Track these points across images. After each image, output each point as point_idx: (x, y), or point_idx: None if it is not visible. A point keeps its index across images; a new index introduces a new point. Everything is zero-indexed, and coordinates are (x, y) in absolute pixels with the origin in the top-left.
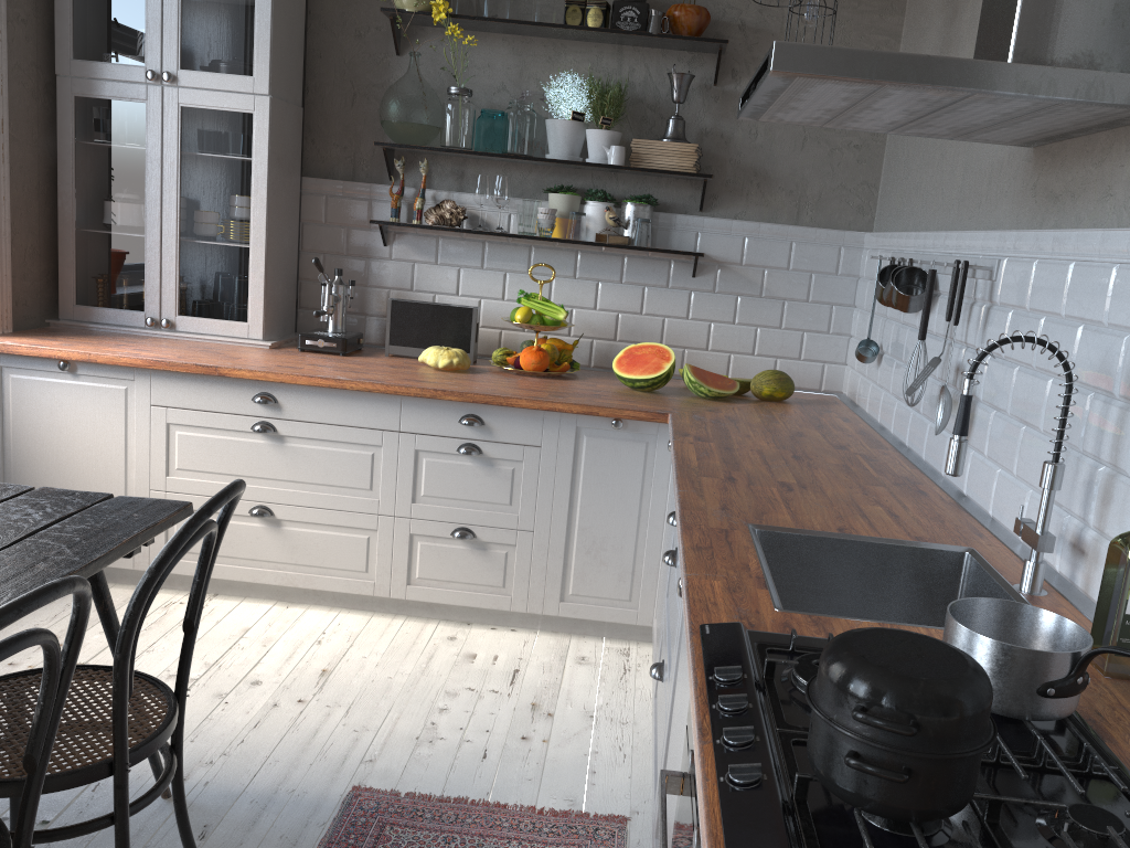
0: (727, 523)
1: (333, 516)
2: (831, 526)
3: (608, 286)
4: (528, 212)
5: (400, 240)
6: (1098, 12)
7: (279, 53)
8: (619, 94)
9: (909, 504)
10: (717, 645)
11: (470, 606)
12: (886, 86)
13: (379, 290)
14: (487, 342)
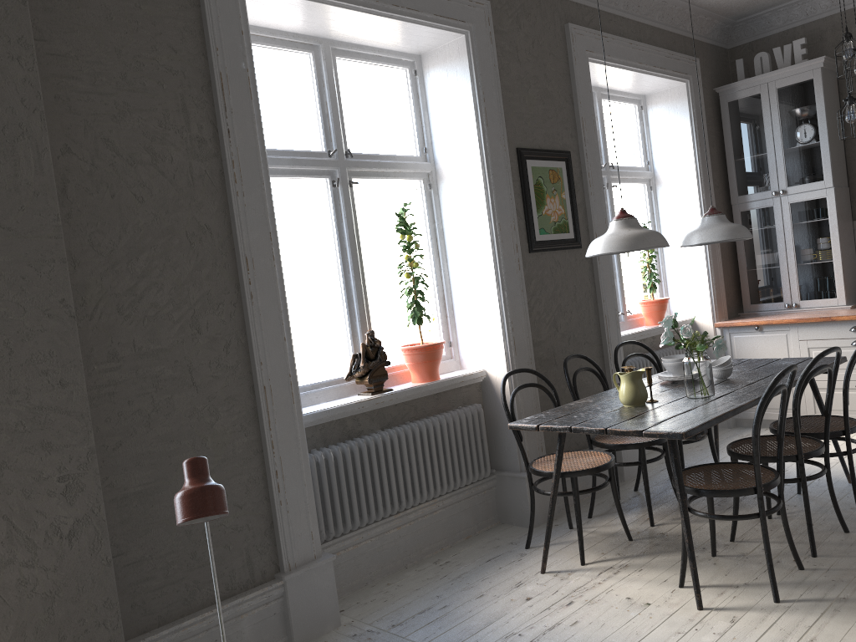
0: None
1: None
2: None
3: None
4: None
5: None
6: None
7: (834, 166)
8: None
9: None
10: None
11: None
12: None
13: None
14: None
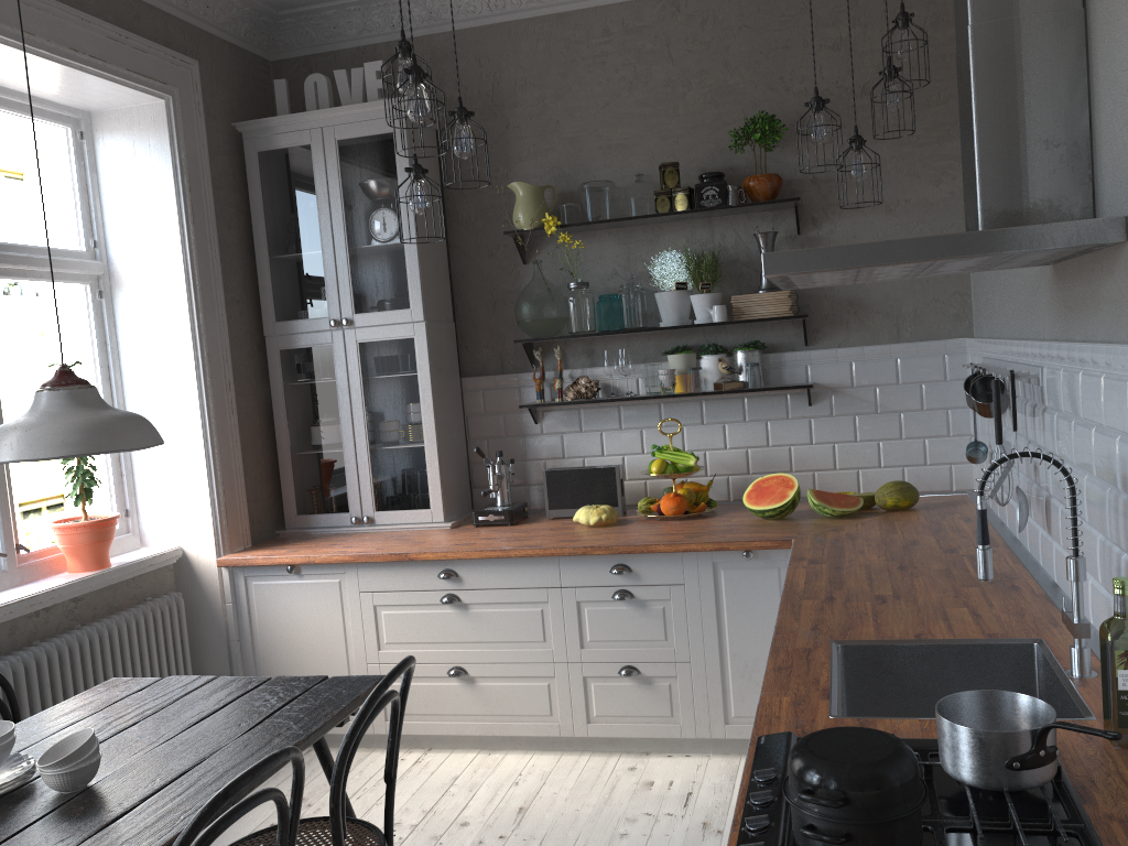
0: (813, 642)
1: (516, 668)
2: (910, 633)
3: (734, 426)
4: (650, 375)
5: (547, 416)
6: (1047, 165)
7: (428, 285)
8: (713, 260)
9: (997, 601)
10: (766, 752)
11: (645, 737)
12: (862, 268)
13: (536, 462)
14: (635, 493)
